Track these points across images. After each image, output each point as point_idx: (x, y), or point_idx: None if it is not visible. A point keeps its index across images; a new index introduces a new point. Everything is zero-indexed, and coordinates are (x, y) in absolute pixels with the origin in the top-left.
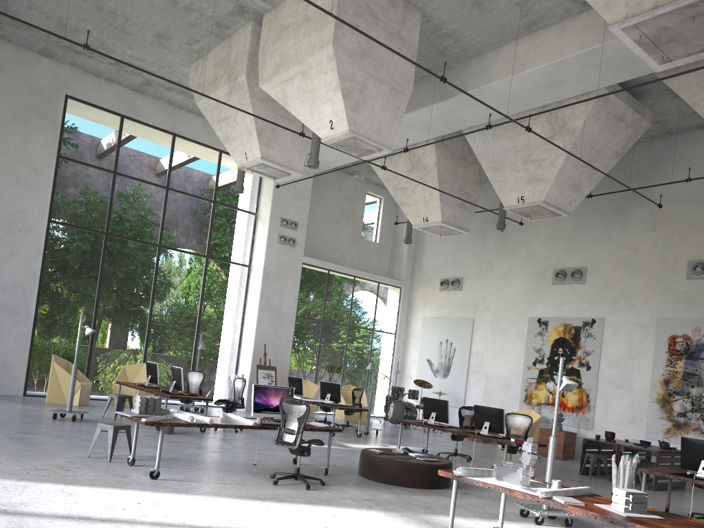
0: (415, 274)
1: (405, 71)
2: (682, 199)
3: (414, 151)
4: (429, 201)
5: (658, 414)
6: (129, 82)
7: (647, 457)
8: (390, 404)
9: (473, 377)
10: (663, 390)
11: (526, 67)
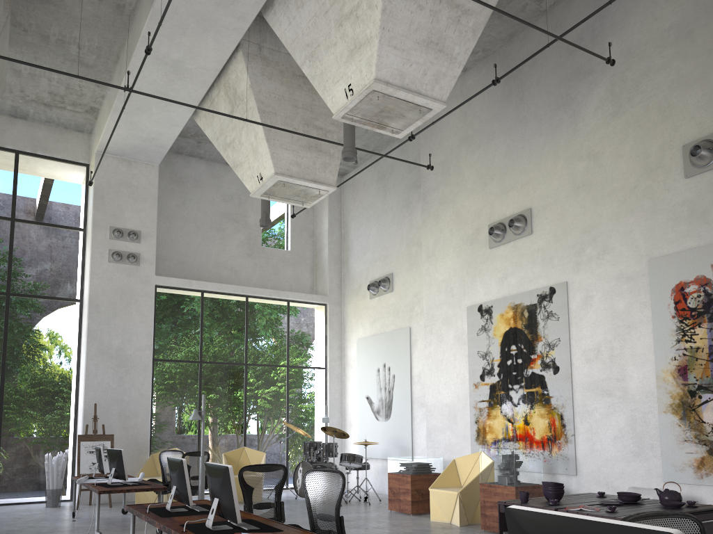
0: (344, 284)
1: None
2: (654, 48)
3: (229, 80)
4: (257, 148)
5: (679, 433)
6: None
7: None
8: (299, 468)
9: (419, 412)
10: (680, 388)
11: None
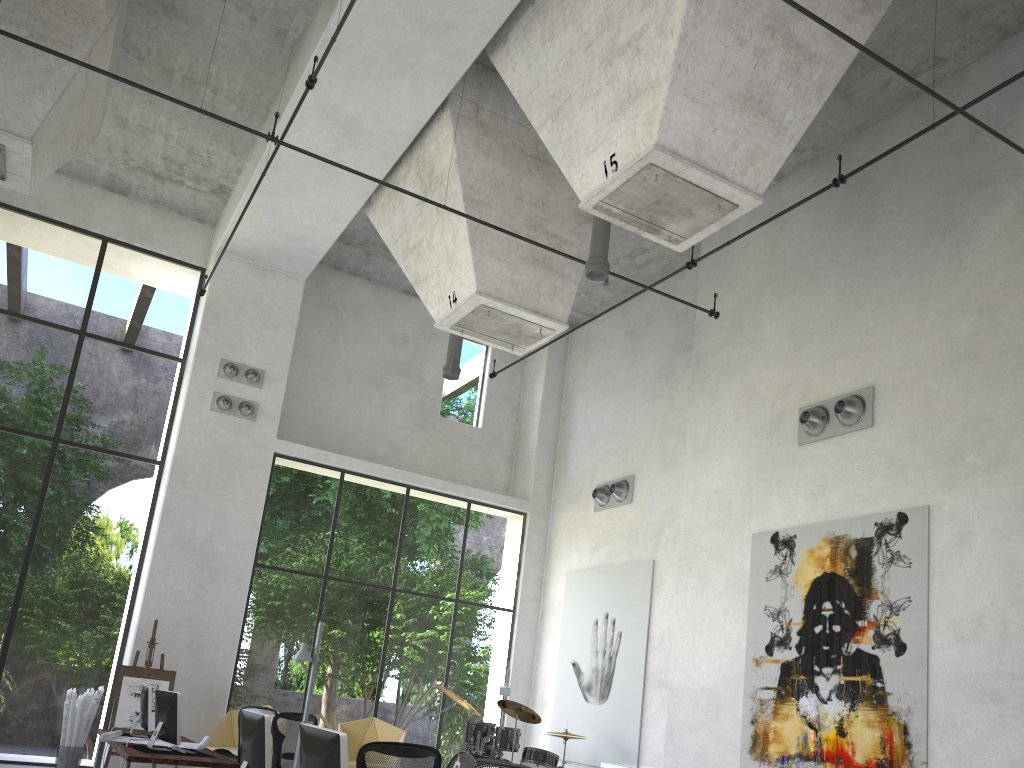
0: (557, 486)
1: None
2: None
3: (425, 154)
4: (454, 254)
5: None
6: None
7: None
8: (454, 763)
9: (655, 696)
10: None
11: None
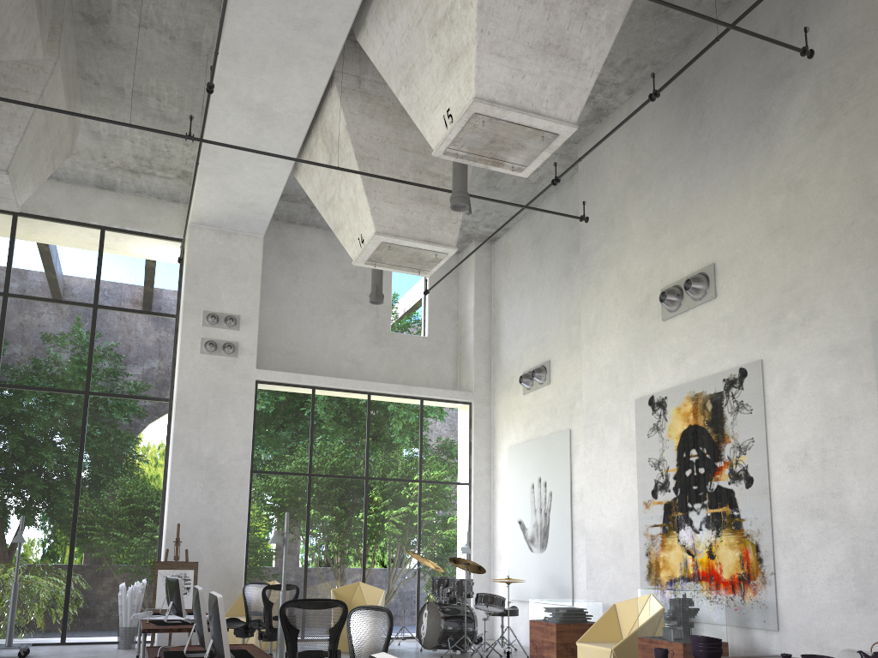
0: (494, 377)
1: None
2: (875, 30)
3: (325, 124)
4: (357, 204)
5: None
6: None
7: None
8: (424, 611)
9: (580, 541)
10: None
11: None
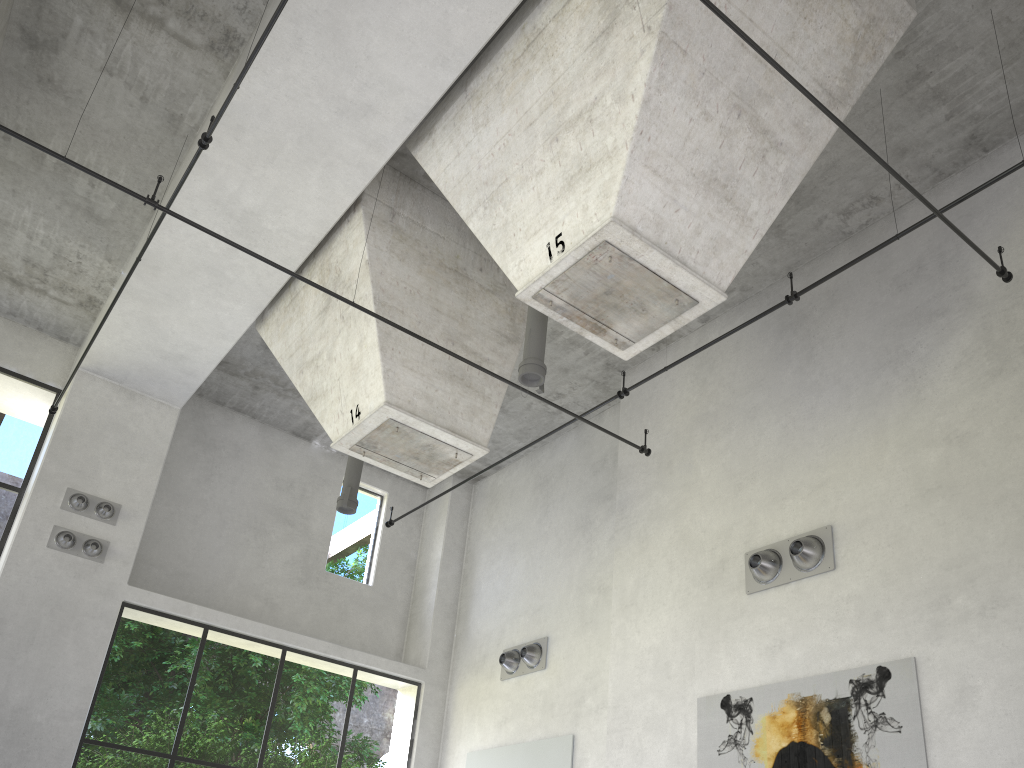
0: (456, 652)
1: None
2: None
3: (331, 259)
4: (360, 363)
5: None
6: None
7: None
8: None
9: None
10: None
11: None
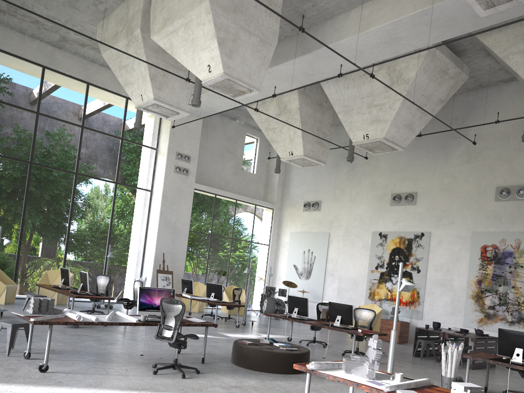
0: (284, 198)
1: (271, 26)
2: (491, 138)
3: (282, 98)
4: (293, 139)
5: (473, 307)
6: (49, 38)
7: (465, 342)
8: (264, 300)
9: (329, 278)
10: (477, 289)
11: (370, 26)
